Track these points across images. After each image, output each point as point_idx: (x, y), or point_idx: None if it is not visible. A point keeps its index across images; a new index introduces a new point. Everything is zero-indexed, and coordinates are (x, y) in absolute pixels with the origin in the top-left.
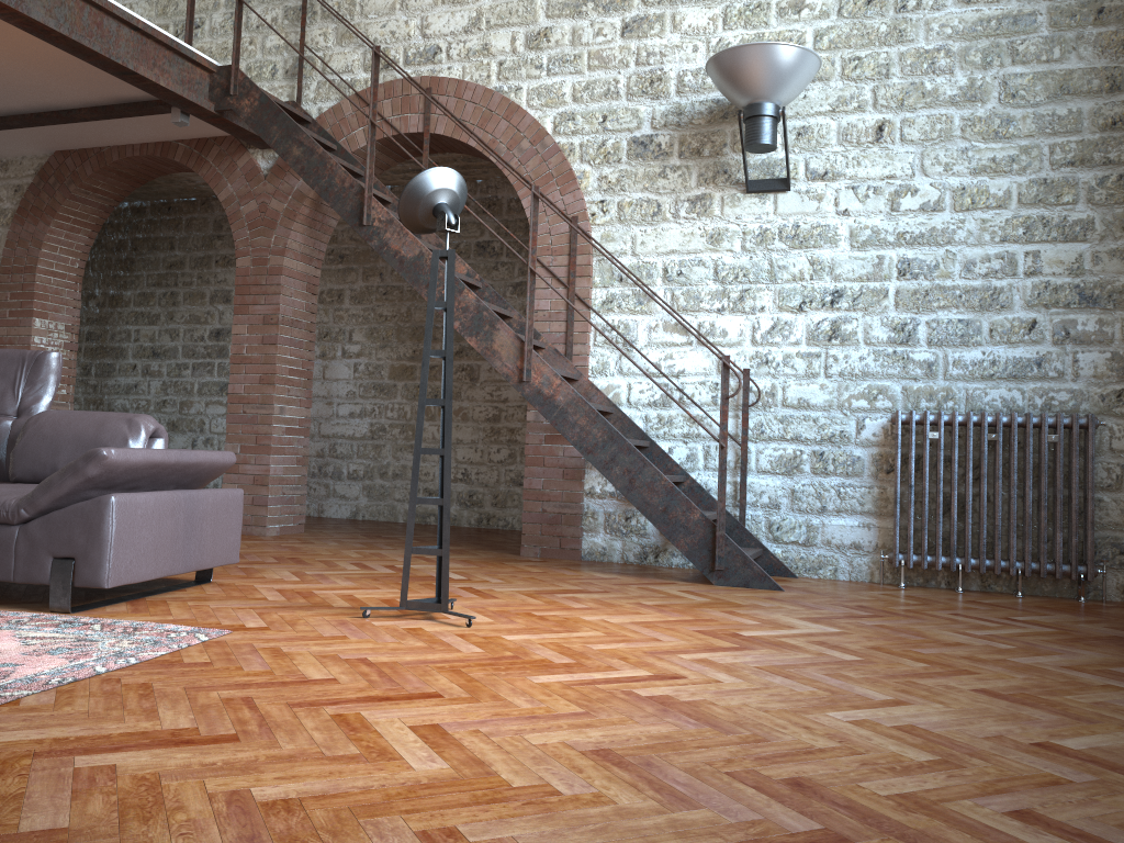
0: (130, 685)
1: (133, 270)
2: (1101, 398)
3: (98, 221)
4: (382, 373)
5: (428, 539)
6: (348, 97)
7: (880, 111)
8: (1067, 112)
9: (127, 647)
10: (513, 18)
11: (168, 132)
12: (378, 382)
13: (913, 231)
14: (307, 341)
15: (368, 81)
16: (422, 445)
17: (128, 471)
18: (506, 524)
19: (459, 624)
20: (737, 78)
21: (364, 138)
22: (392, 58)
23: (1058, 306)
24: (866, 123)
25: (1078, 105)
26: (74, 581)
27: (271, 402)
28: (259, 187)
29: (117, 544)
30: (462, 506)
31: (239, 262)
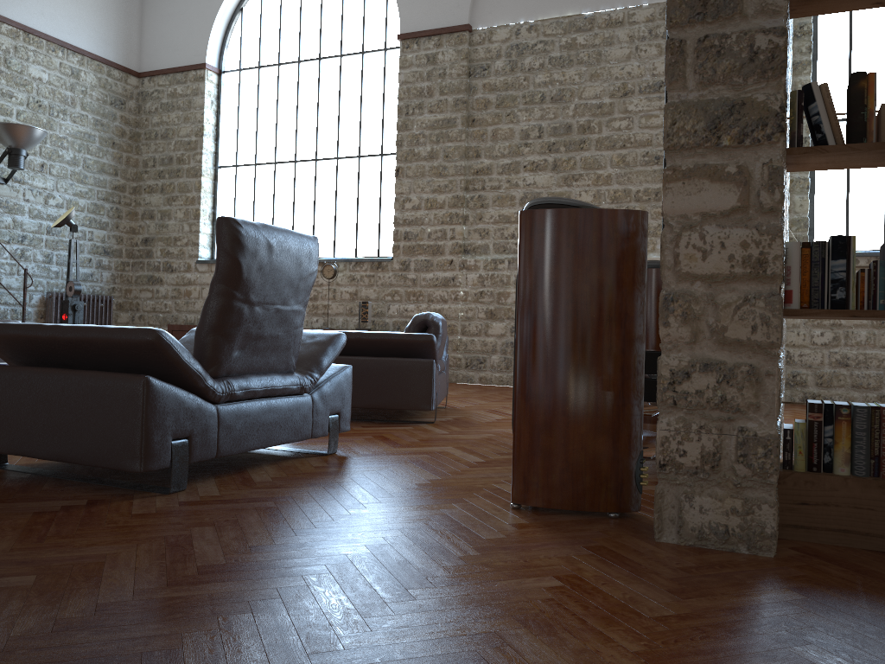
0: None
1: None
2: (109, 290)
3: None
4: None
5: None
6: None
7: (42, 158)
8: (103, 179)
9: None
10: None
11: None
12: None
13: (53, 214)
14: None
15: None
16: None
17: None
18: None
19: None
20: (20, 137)
21: None
22: None
23: (98, 254)
24: (37, 161)
25: (106, 177)
26: None
27: None
28: None
29: None
30: None
31: None
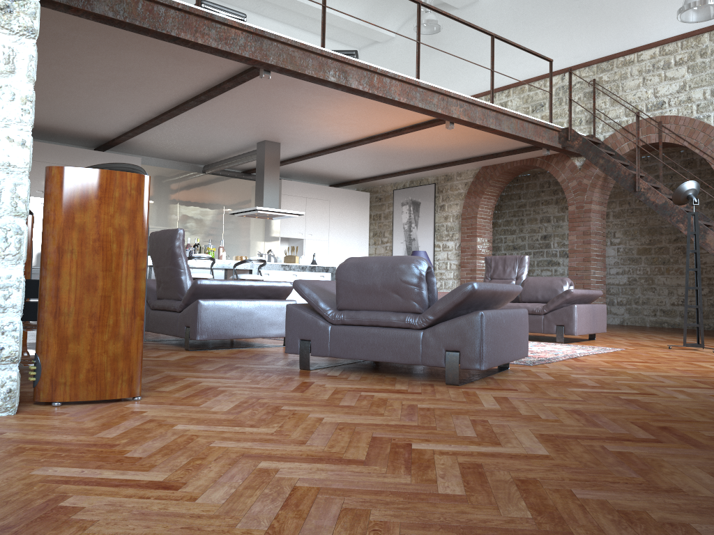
0: (613, 355)
1: (501, 210)
2: None
3: (498, 193)
4: (632, 252)
5: (670, 332)
6: (624, 135)
7: None
8: None
9: (597, 349)
10: (703, 83)
11: (534, 154)
12: (630, 256)
13: None
14: (602, 241)
15: (627, 121)
16: (657, 287)
17: (575, 297)
18: (709, 327)
19: (709, 351)
20: None
21: (628, 148)
22: (639, 109)
23: None
24: None
25: None
26: (564, 333)
27: (589, 269)
28: (577, 174)
29: (577, 321)
30: (682, 318)
31: (569, 208)
